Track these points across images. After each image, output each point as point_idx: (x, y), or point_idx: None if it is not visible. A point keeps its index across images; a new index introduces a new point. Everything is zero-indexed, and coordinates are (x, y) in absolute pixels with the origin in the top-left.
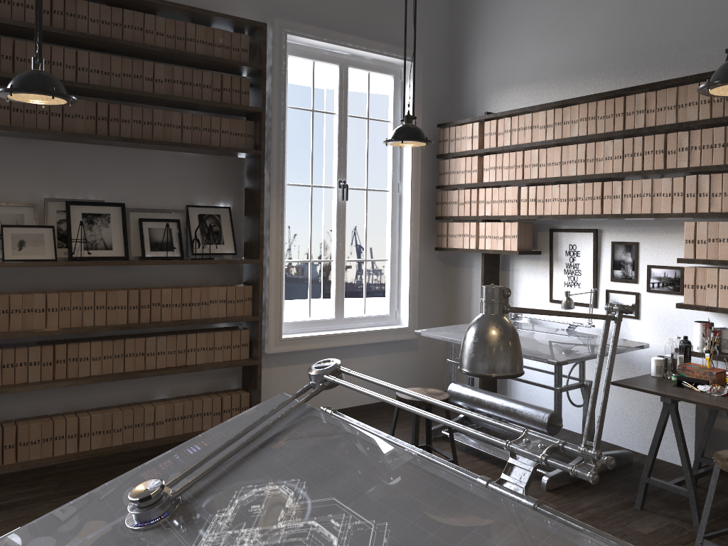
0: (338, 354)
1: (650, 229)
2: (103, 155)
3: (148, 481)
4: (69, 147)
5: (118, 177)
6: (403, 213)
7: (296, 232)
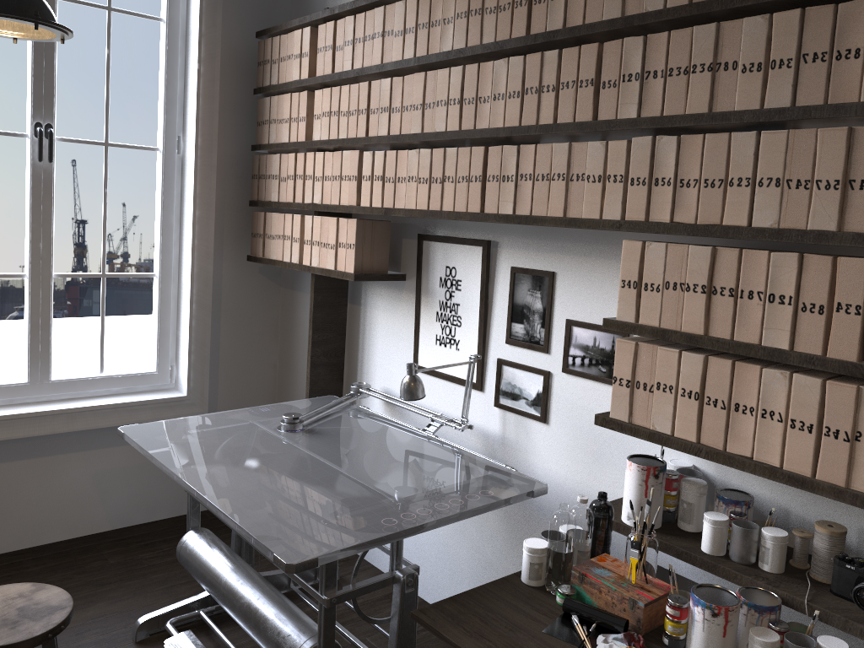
0: (34, 448)
1: (577, 249)
2: None
3: None
4: None
5: None
6: (185, 192)
7: (136, 213)
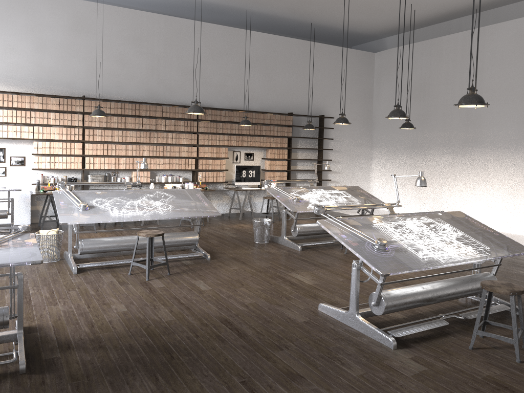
0: None
1: (11, 143)
2: None
3: (80, 203)
4: None
5: None
6: None
7: None
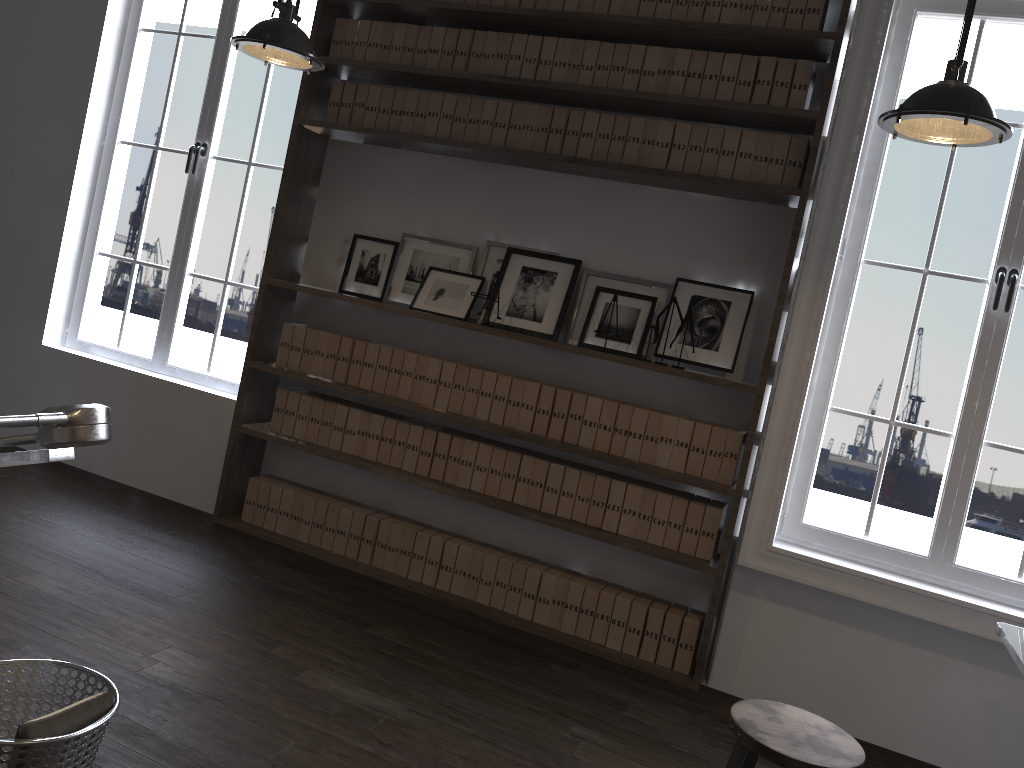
0: (917, 634)
1: None
2: (571, 189)
3: None
4: (530, 175)
5: (584, 222)
6: None
7: None
